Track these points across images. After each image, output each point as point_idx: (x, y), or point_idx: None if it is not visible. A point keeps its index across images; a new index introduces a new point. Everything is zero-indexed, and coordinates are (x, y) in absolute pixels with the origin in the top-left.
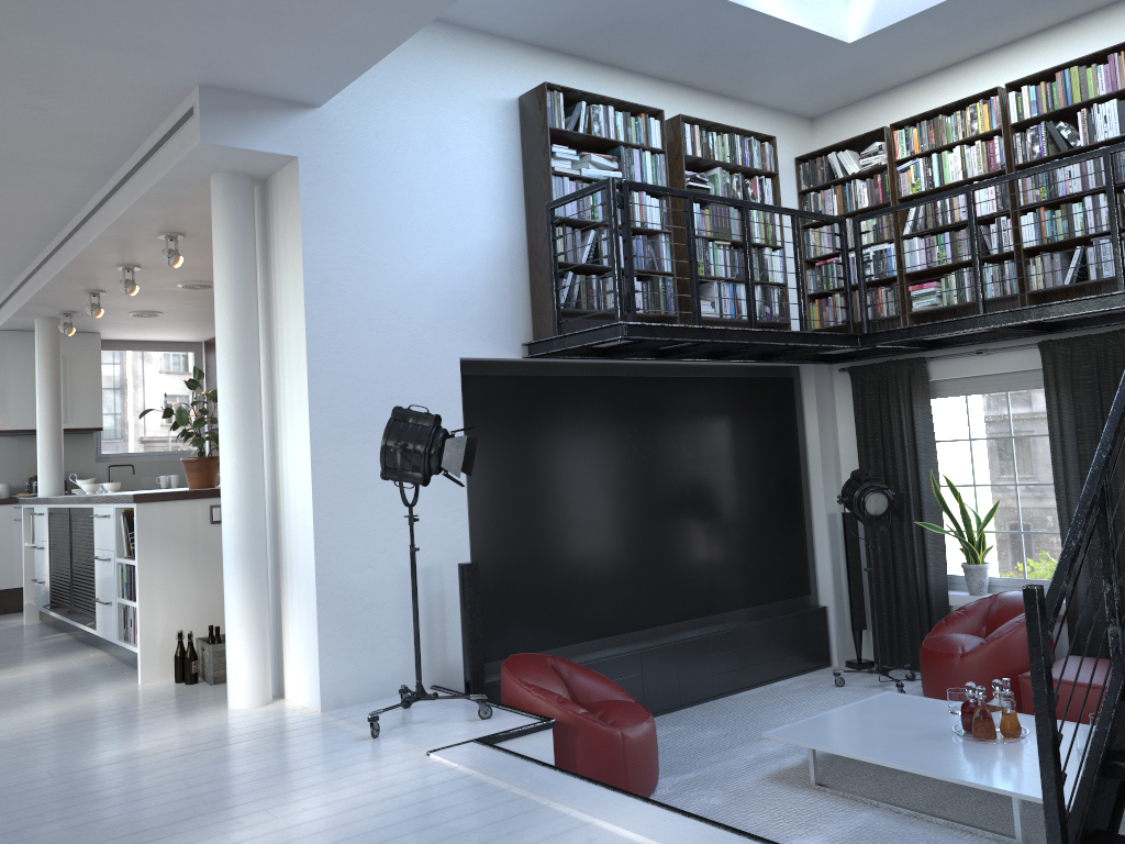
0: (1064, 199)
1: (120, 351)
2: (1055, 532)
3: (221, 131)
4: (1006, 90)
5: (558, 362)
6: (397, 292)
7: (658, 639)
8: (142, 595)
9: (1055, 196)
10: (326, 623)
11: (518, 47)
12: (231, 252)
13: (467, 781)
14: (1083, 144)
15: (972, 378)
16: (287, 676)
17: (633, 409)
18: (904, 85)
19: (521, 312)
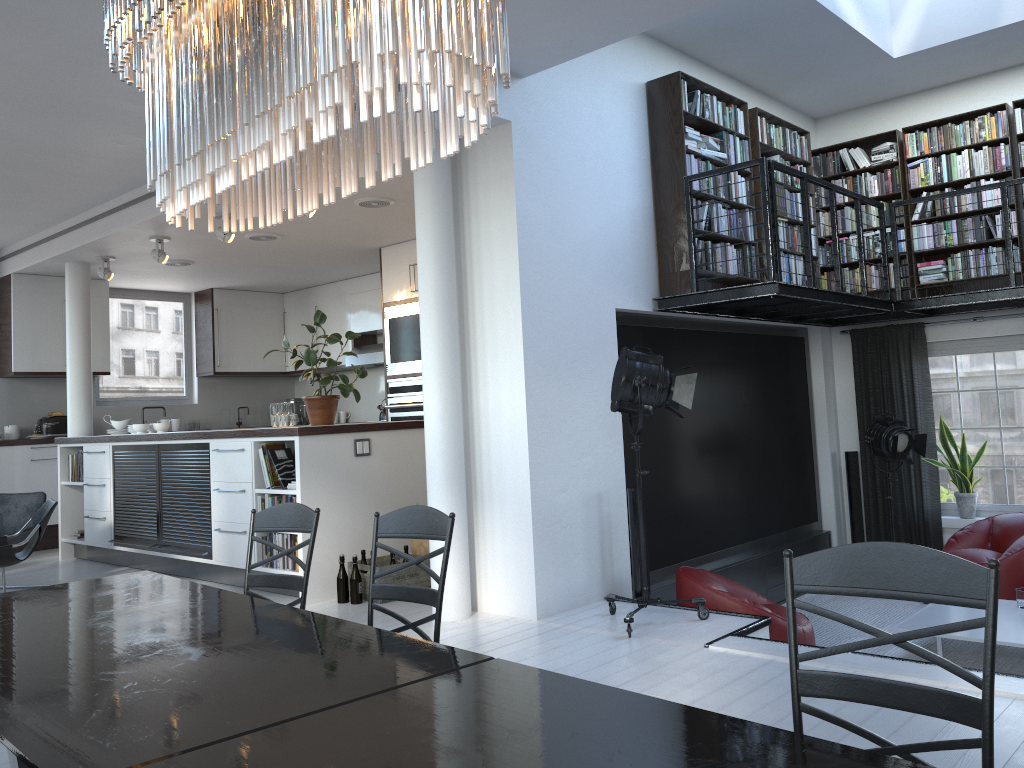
0: None
1: (116, 298)
2: None
3: None
4: (1013, 106)
5: (667, 316)
6: (575, 248)
7: (731, 557)
8: None
9: None
10: (538, 541)
11: (644, 39)
12: (438, 204)
13: (781, 664)
14: None
15: (962, 341)
16: (482, 591)
17: (712, 359)
18: (906, 96)
19: (651, 271)
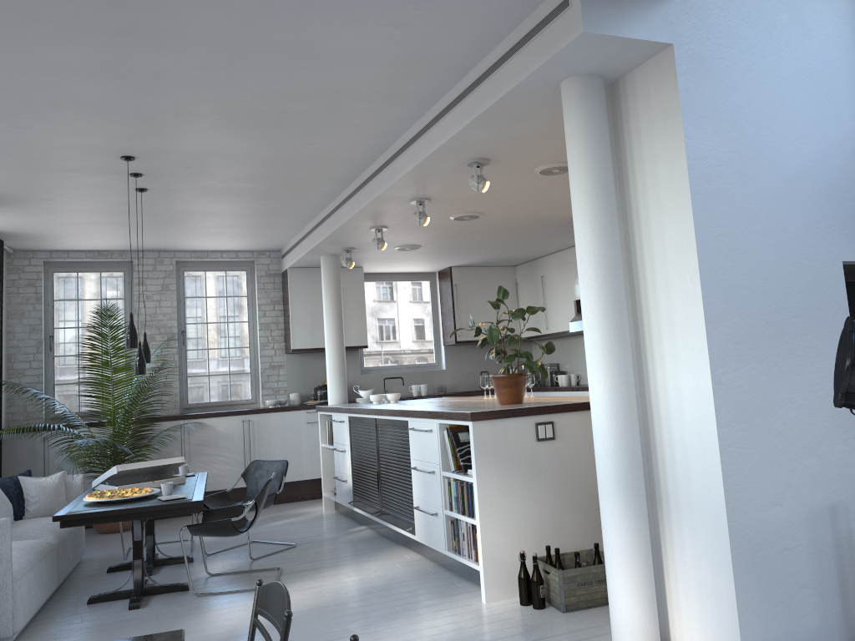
0: None
1: (374, 282)
2: None
3: (600, 19)
4: None
5: None
6: (776, 190)
7: None
8: (481, 513)
9: None
10: (741, 572)
11: None
12: (591, 158)
13: None
14: None
15: None
16: (674, 621)
17: None
18: None
19: None
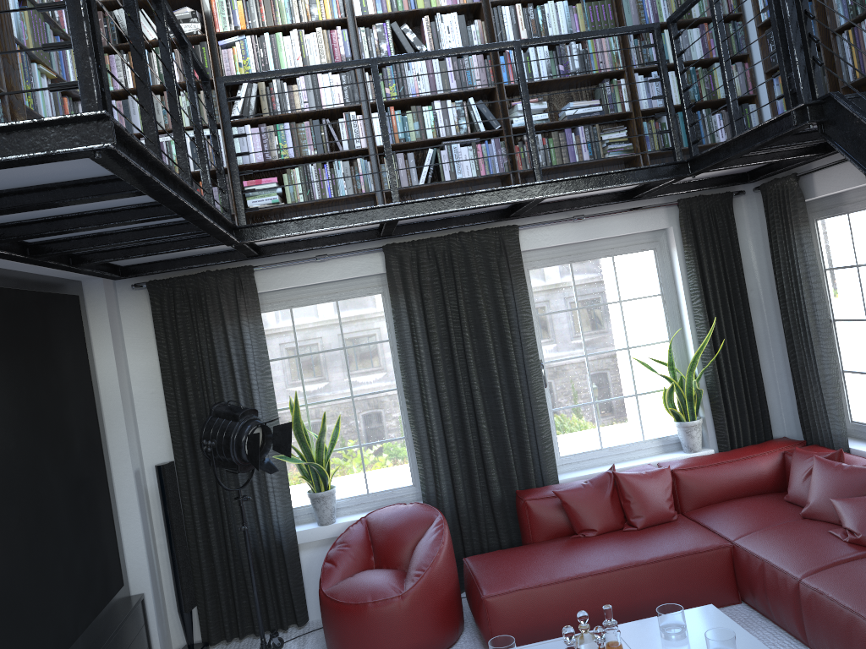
0: (410, 102)
1: None
2: (396, 438)
3: None
4: None
5: None
6: None
7: None
8: None
9: (406, 96)
10: None
11: None
12: None
13: None
14: (430, 50)
15: (298, 289)
16: None
17: None
18: None
19: None
